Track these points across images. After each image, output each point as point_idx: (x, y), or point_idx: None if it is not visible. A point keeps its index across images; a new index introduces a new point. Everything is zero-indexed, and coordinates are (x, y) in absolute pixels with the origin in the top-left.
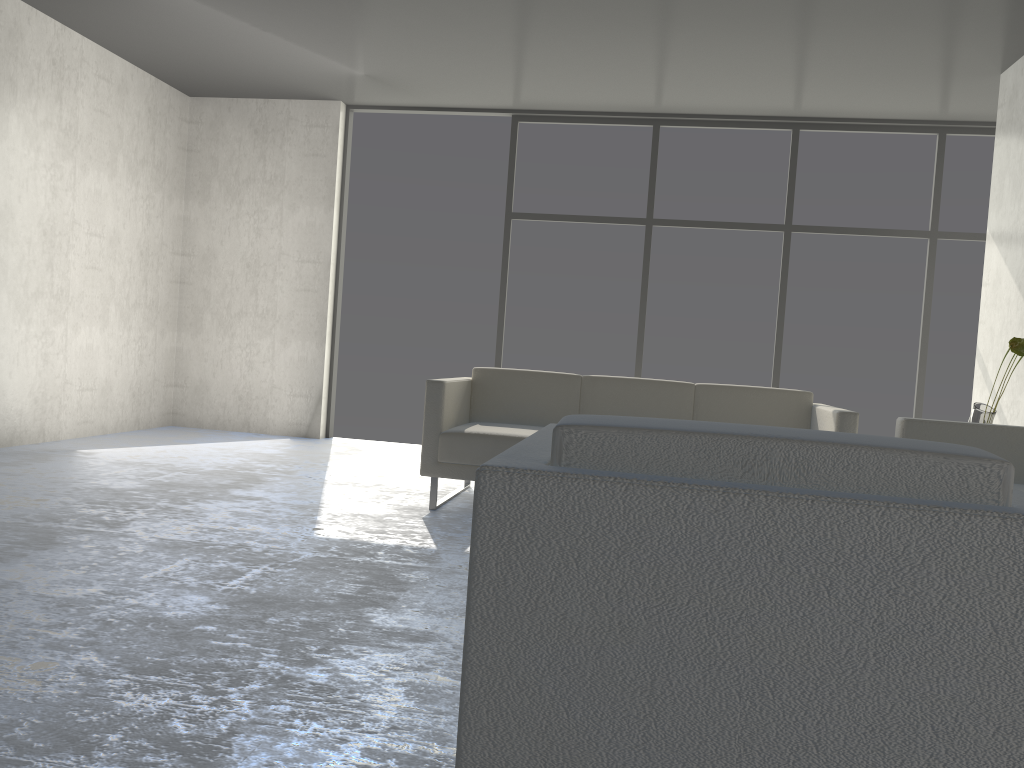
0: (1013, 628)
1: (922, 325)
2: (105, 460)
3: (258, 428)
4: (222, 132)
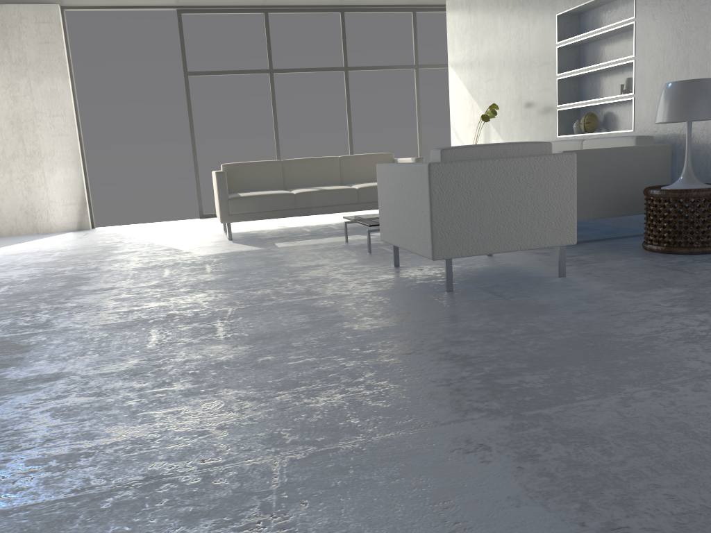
0: (558, 182)
1: (417, 115)
2: None
3: (44, 230)
4: None
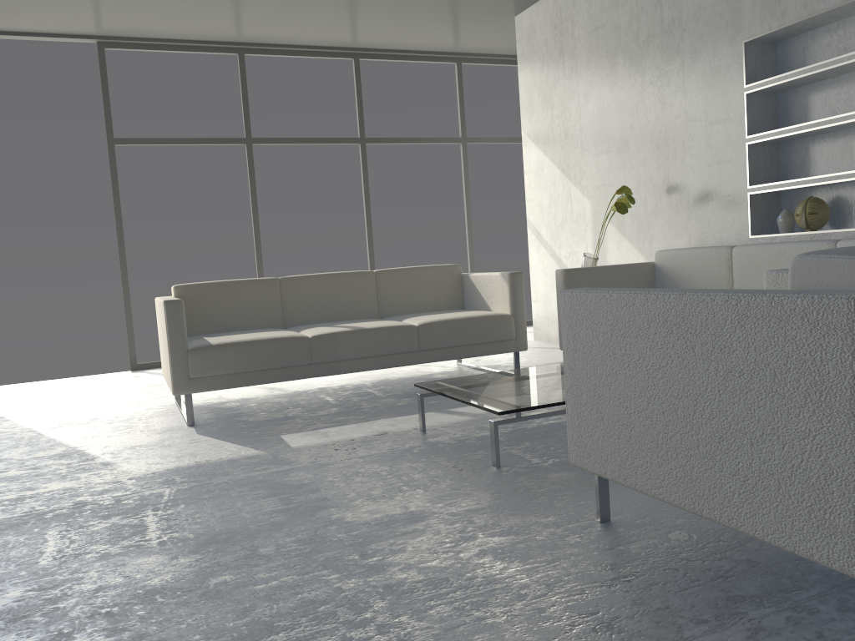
0: None
1: (466, 209)
2: None
3: None
4: None
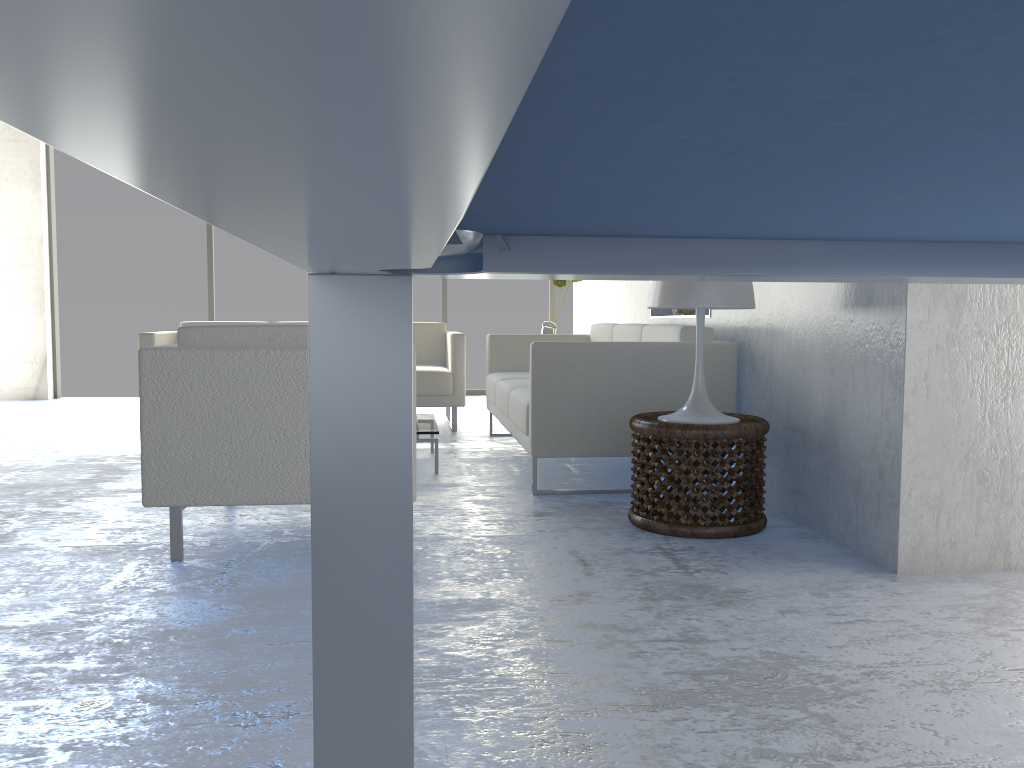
0: None
1: None
2: None
3: None
4: None
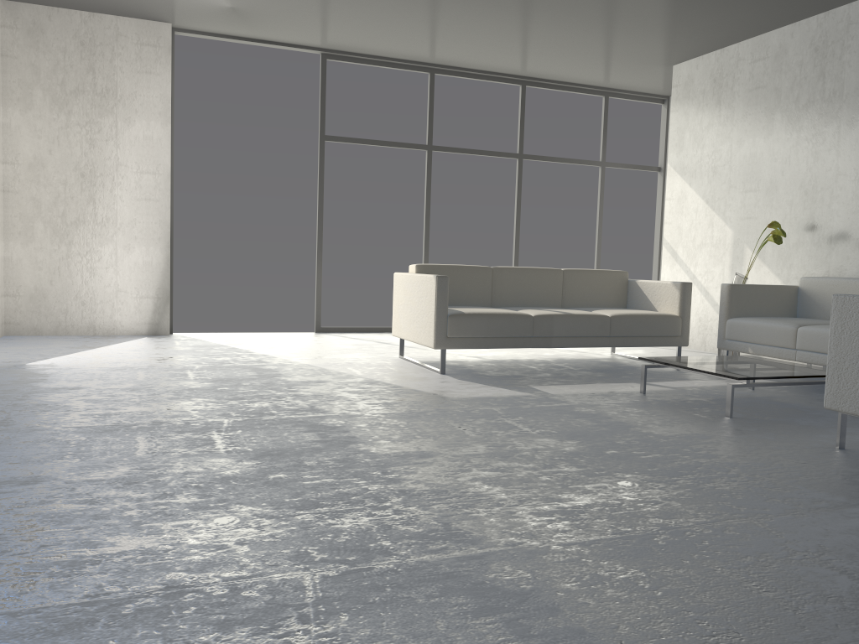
0: None
1: (598, 224)
2: (89, 369)
3: (105, 330)
4: (43, 40)
